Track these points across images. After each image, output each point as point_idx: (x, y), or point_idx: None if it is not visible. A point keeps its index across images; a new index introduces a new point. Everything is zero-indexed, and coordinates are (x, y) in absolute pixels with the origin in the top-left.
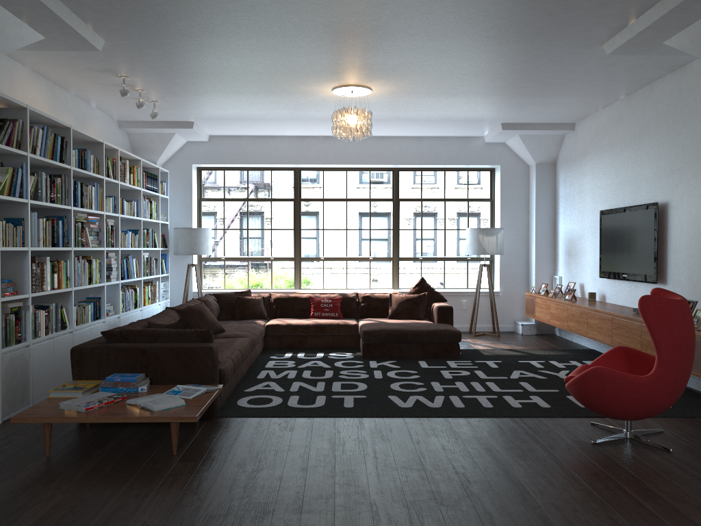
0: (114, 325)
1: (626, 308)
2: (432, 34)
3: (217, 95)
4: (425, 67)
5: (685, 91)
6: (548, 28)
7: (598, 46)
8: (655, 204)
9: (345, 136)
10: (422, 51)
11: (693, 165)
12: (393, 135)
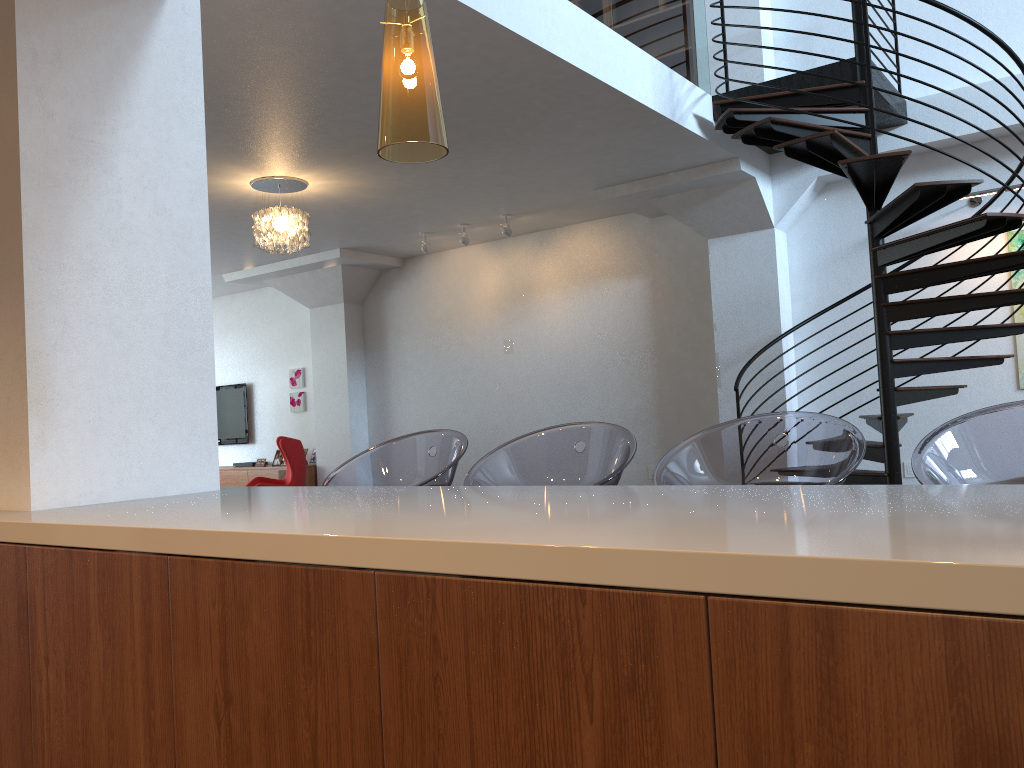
0: None
1: (222, 466)
2: None
3: None
4: None
5: (263, 306)
6: None
7: (219, 274)
8: (244, 384)
9: None
10: None
11: (272, 358)
12: None
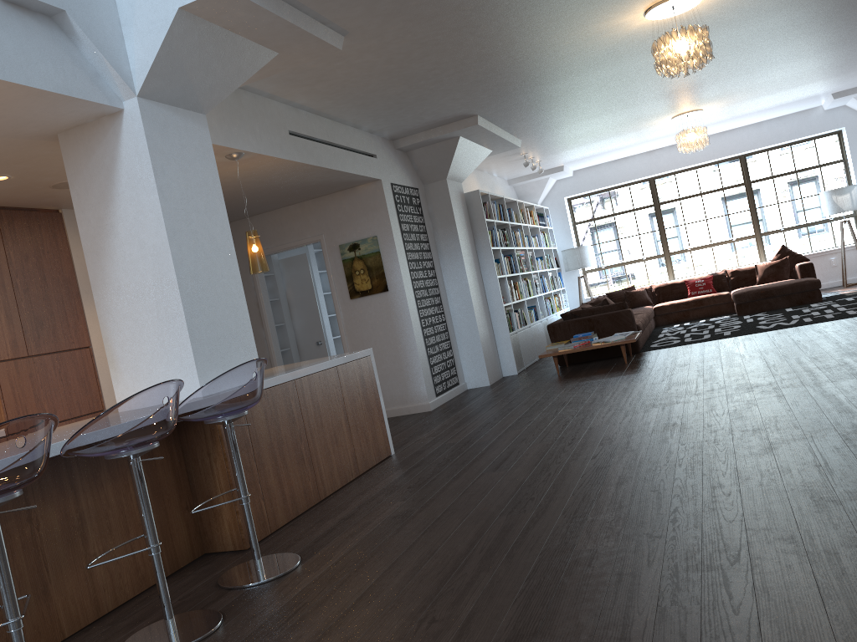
0: (546, 324)
1: None
2: (736, 75)
3: (584, 145)
4: (740, 88)
5: None
6: (822, 47)
7: None
8: None
9: (688, 150)
10: (733, 83)
11: None
12: (732, 128)
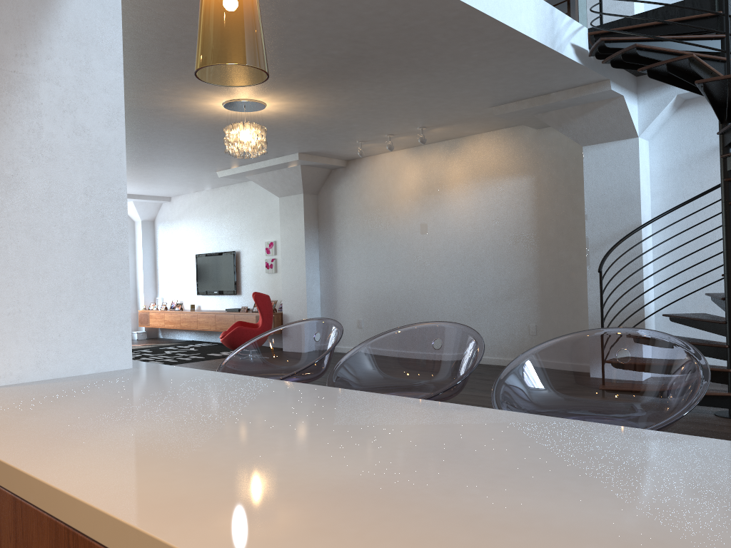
0: None
1: (218, 310)
2: (139, 159)
3: None
4: None
5: (247, 195)
6: (198, 164)
7: (214, 172)
8: (234, 252)
9: None
10: None
11: (253, 233)
12: None
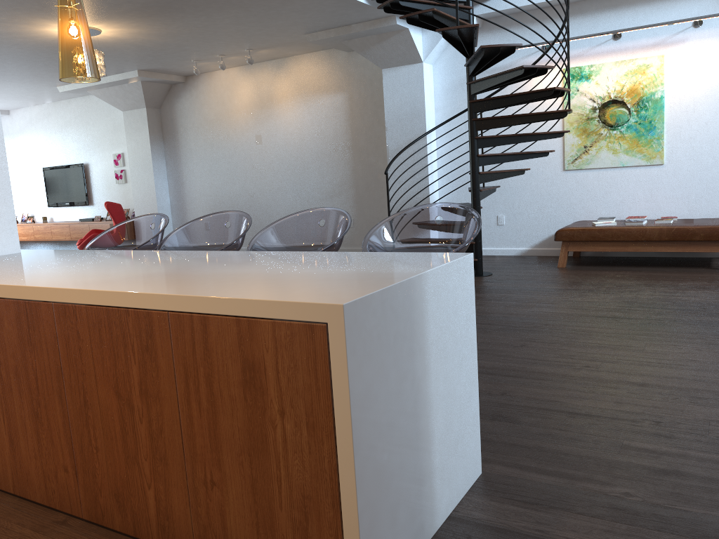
0: None
1: (72, 221)
2: None
3: None
4: None
5: (91, 108)
6: (37, 80)
7: (54, 87)
8: (82, 164)
9: None
10: None
11: (100, 145)
12: None
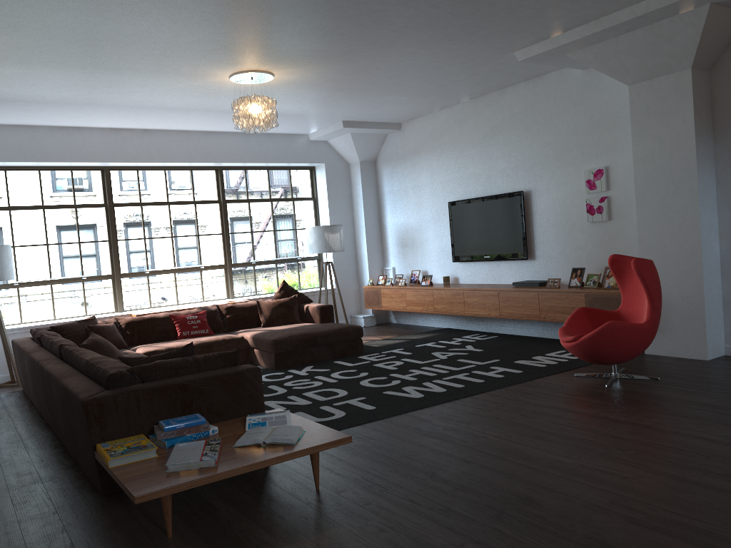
0: None
1: (494, 285)
2: (407, 25)
3: (82, 71)
4: (355, 58)
5: (543, 97)
6: (499, 32)
7: (510, 52)
8: (520, 192)
9: (251, 127)
10: (375, 41)
11: (557, 158)
12: (222, 130)
